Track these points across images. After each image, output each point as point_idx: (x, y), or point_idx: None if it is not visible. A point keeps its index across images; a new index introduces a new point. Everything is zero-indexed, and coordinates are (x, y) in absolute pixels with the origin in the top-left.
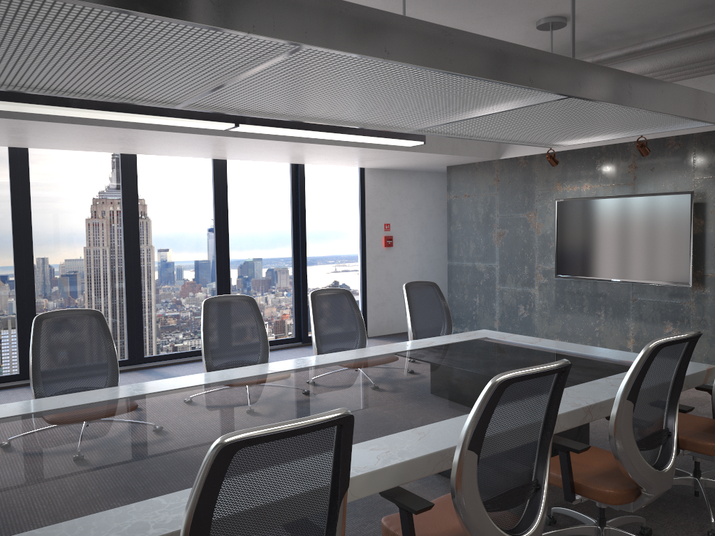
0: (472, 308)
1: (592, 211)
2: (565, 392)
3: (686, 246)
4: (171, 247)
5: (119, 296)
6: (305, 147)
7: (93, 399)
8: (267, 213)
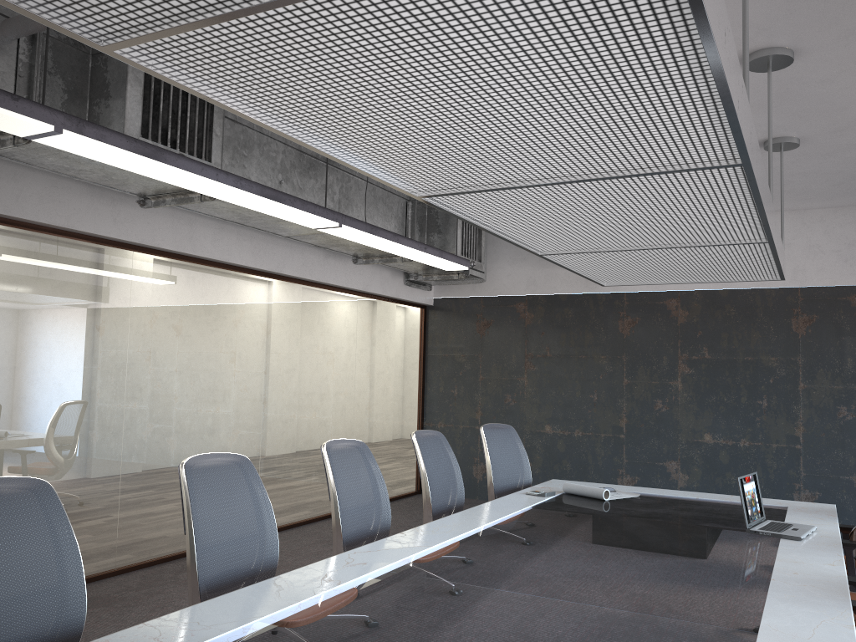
0: None
1: None
2: None
3: None
4: None
5: None
6: None
7: (786, 580)
8: None
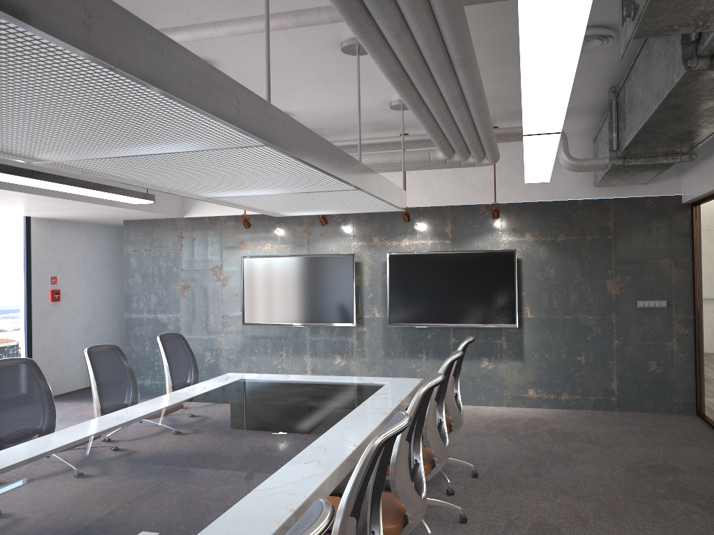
0: (154, 358)
1: (275, 267)
2: (365, 407)
3: (351, 295)
4: None
5: None
6: (6, 195)
7: None
8: None
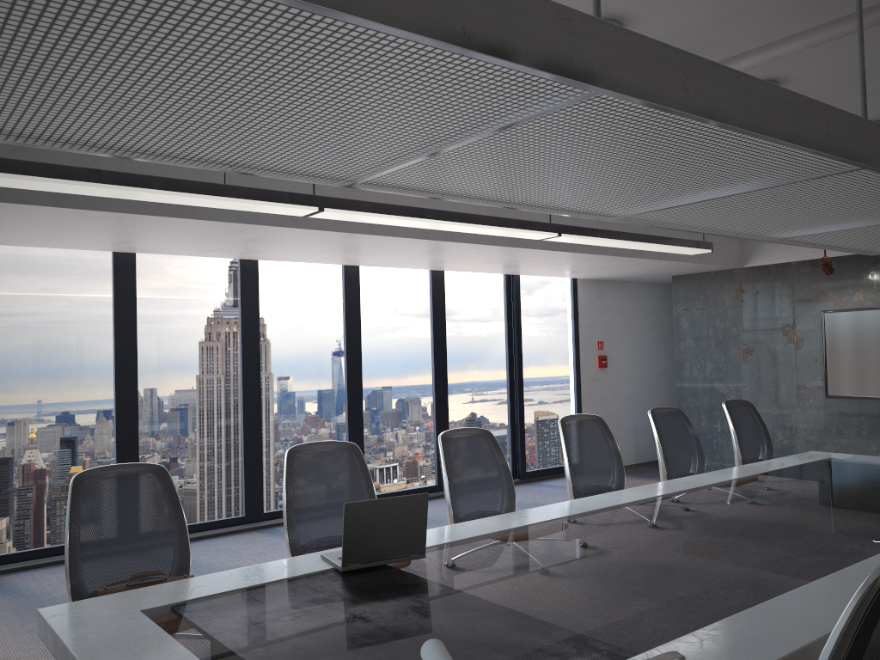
0: (712, 435)
1: (870, 323)
2: None
3: None
4: (391, 369)
5: (341, 425)
6: (560, 256)
7: (542, 517)
8: (483, 330)
